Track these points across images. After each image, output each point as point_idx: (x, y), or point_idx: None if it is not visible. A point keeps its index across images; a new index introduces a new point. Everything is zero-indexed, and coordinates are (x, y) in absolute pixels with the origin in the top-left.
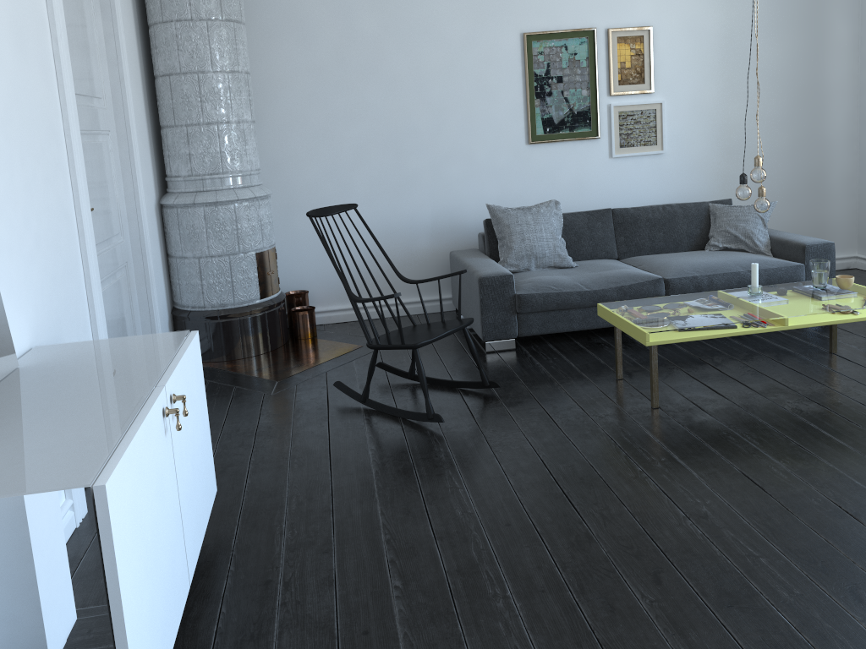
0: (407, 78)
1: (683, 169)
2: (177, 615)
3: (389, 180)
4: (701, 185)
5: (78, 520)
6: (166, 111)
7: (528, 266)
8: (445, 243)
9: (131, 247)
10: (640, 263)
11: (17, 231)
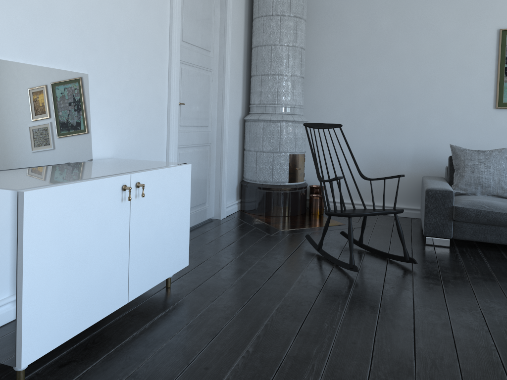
0: (407, 57)
1: None
2: (102, 310)
3: (386, 123)
4: None
5: (10, 210)
6: (253, 67)
7: (475, 192)
8: (421, 171)
9: (216, 136)
10: None
11: (116, 95)
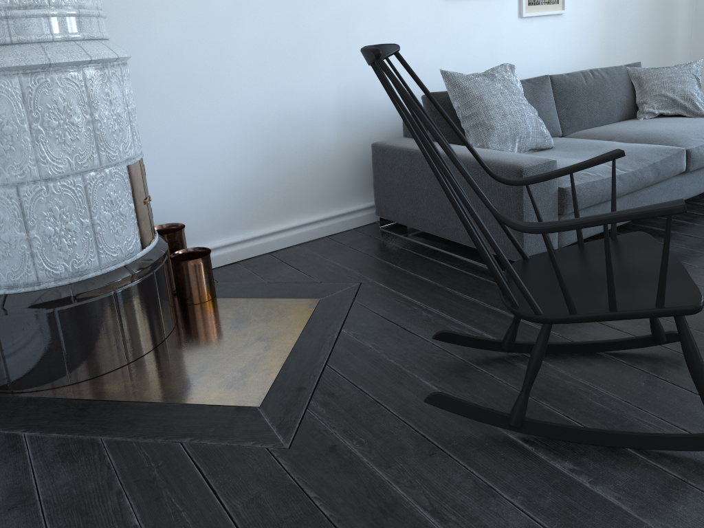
0: None
1: (578, 33)
2: None
3: (282, 44)
4: (590, 51)
5: None
6: None
7: (512, 151)
8: (355, 134)
9: None
10: (604, 137)
11: None
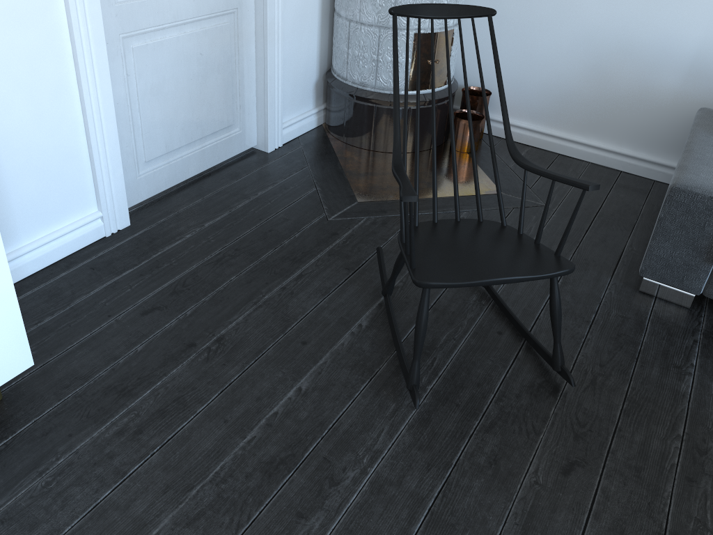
0: None
1: None
2: None
3: None
4: None
5: None
6: None
7: None
8: (703, 91)
9: None
10: None
11: None
